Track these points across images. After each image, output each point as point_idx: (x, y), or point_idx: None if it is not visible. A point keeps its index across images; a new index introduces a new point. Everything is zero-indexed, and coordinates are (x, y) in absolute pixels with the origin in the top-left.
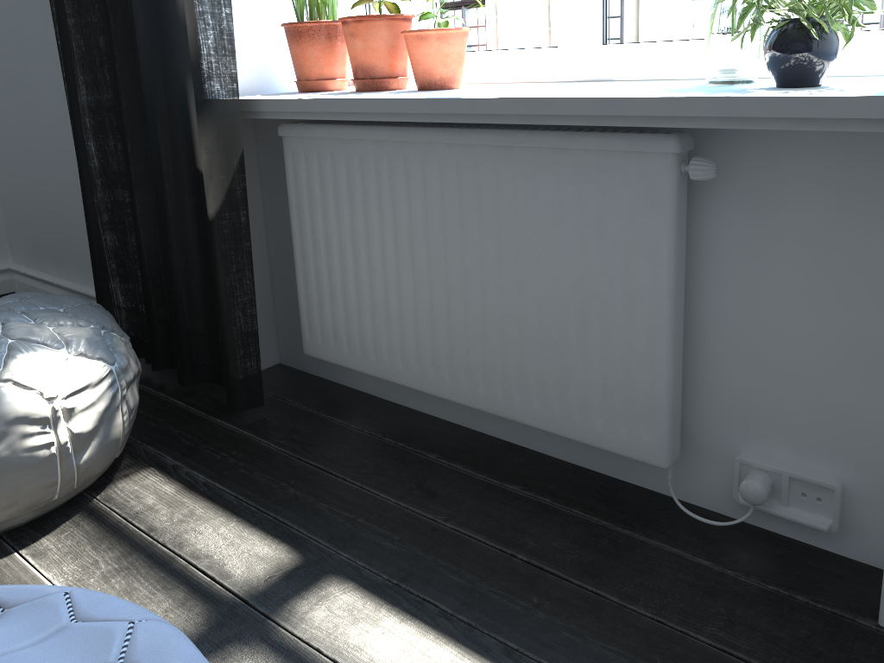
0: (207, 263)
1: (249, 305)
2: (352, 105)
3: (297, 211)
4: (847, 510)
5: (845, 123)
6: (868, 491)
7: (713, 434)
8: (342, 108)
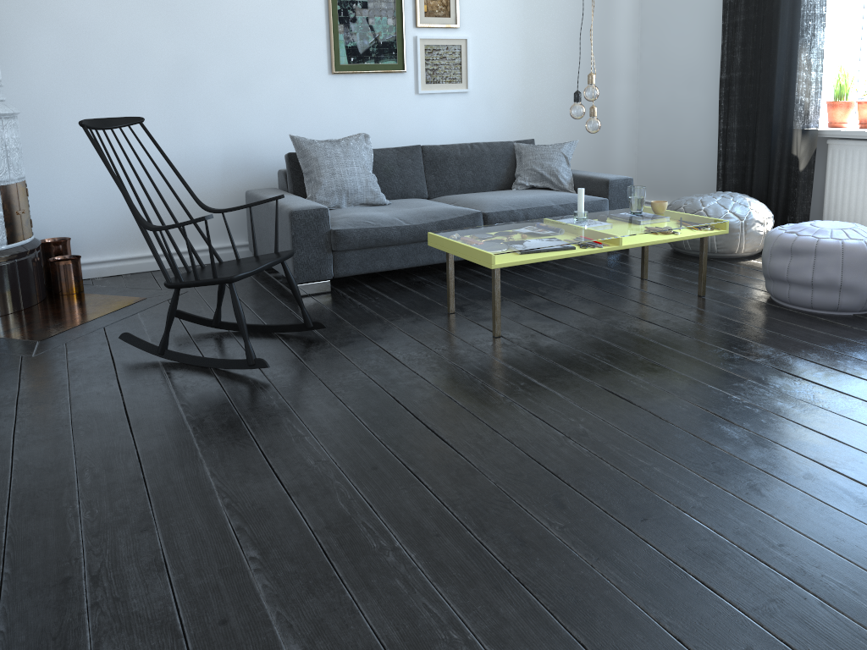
0: (787, 189)
1: (808, 204)
2: None
3: (830, 172)
4: None
5: None
6: None
7: None
8: (864, 134)
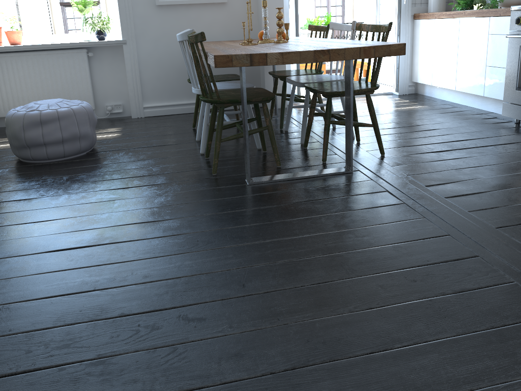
0: None
1: None
2: (6, 48)
3: None
4: (124, 108)
5: (112, 44)
6: (126, 103)
7: (100, 103)
8: (2, 48)
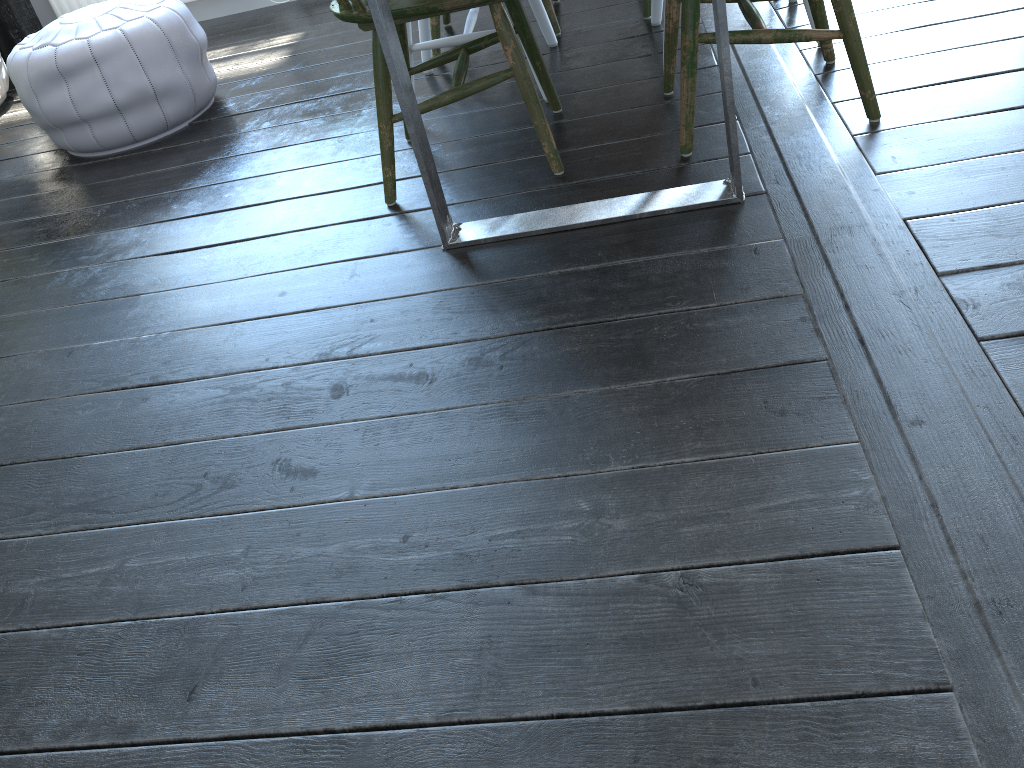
0: None
1: (27, 3)
2: None
3: None
4: None
5: None
6: None
7: None
8: None
